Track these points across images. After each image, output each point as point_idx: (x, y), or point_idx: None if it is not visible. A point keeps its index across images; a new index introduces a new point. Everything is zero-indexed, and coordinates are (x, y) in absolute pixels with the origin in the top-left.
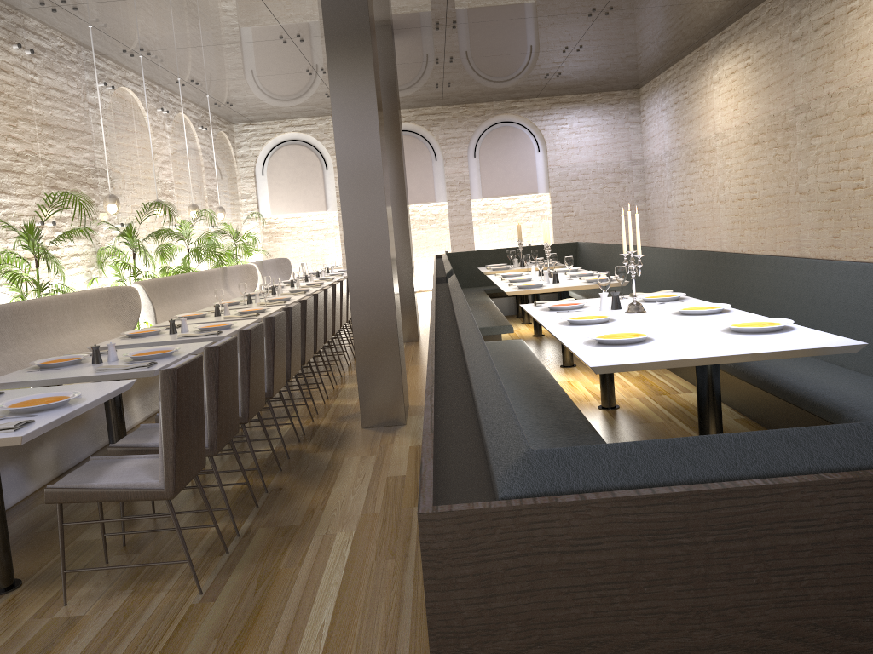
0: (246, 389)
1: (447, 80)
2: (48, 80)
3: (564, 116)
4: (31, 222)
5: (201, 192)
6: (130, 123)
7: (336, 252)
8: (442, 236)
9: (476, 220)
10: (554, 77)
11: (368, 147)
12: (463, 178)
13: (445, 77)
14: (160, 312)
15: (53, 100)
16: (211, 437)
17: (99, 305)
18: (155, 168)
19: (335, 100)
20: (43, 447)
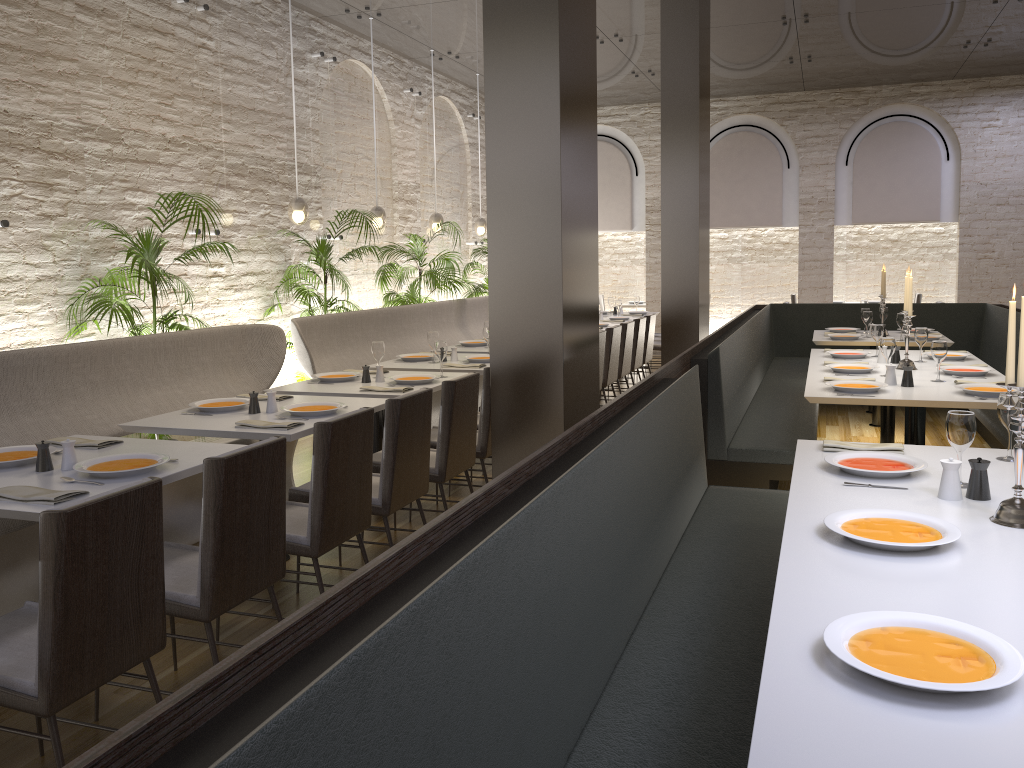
0: (211, 563)
1: (805, 51)
2: (228, 46)
3: (995, 107)
4: (149, 232)
5: (462, 199)
6: (358, 106)
7: (644, 284)
8: (790, 273)
9: (842, 254)
10: (980, 45)
11: (539, 139)
12: (825, 194)
13: (801, 46)
14: (334, 360)
15: (234, 73)
16: (42, 681)
17: (225, 349)
18: (391, 165)
19: (491, 57)
20: (18, 570)
